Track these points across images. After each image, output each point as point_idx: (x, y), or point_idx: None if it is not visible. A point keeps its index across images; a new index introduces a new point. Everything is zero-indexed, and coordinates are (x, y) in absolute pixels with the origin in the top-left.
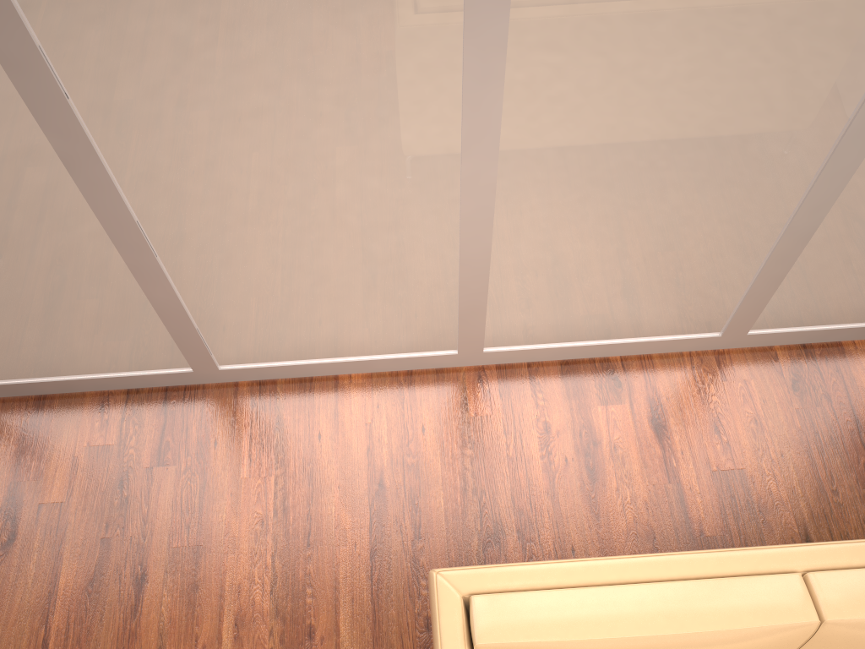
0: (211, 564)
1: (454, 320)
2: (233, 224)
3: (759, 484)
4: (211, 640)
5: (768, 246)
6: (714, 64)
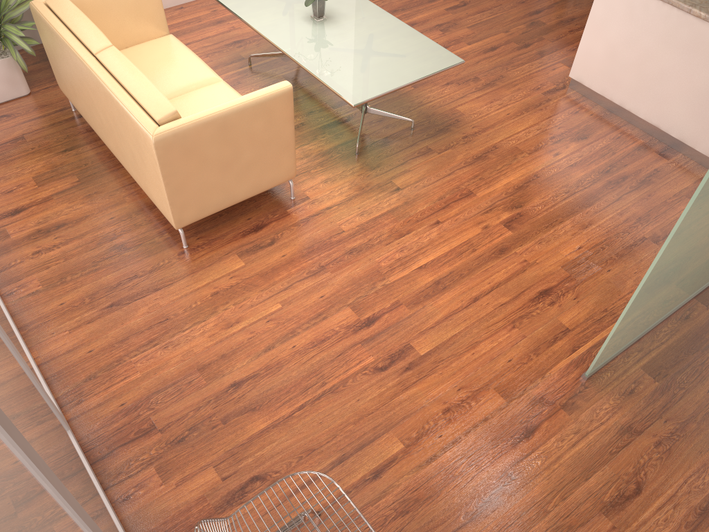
0: (205, 357)
1: None
2: None
3: (39, 170)
4: (246, 331)
5: None
6: None
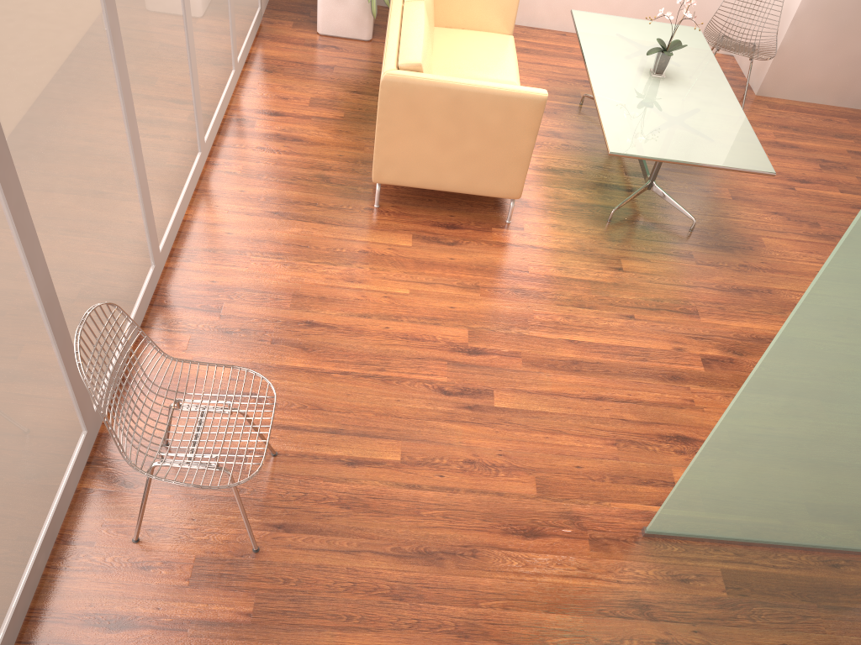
0: (307, 289)
1: (195, 117)
2: (147, 66)
3: (321, 95)
4: (359, 292)
5: None
6: None
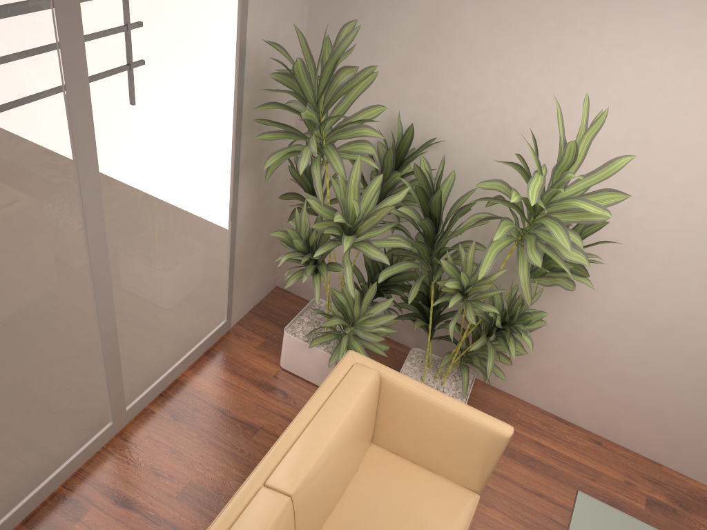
0: None
1: None
2: None
3: (206, 480)
4: None
5: (98, 352)
6: None
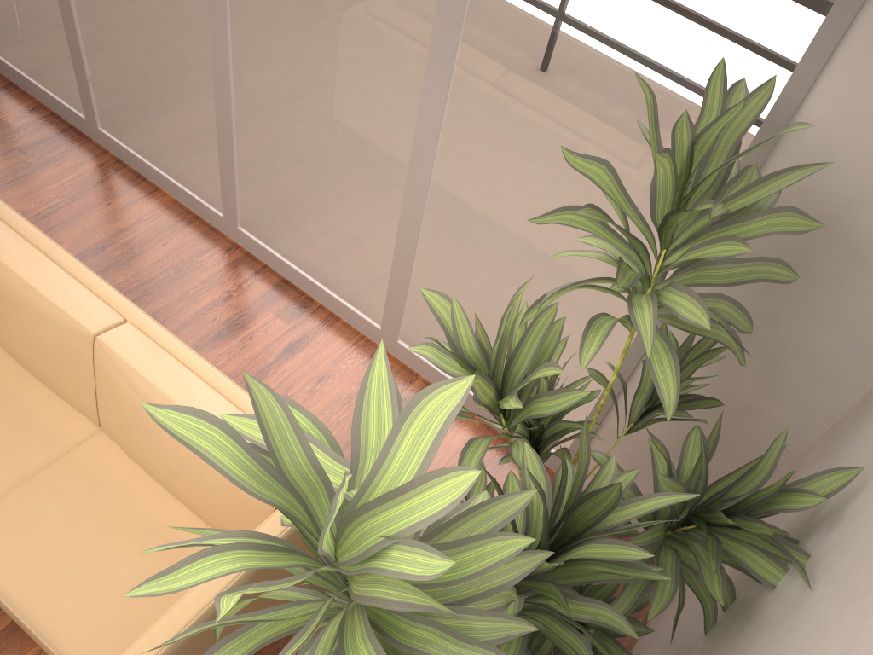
0: None
1: (219, 179)
2: None
3: None
4: None
5: (392, 240)
6: (328, 24)
